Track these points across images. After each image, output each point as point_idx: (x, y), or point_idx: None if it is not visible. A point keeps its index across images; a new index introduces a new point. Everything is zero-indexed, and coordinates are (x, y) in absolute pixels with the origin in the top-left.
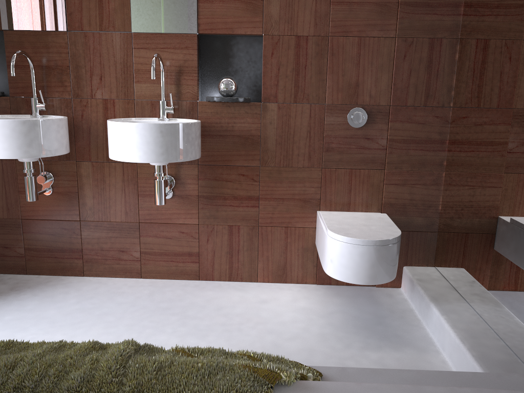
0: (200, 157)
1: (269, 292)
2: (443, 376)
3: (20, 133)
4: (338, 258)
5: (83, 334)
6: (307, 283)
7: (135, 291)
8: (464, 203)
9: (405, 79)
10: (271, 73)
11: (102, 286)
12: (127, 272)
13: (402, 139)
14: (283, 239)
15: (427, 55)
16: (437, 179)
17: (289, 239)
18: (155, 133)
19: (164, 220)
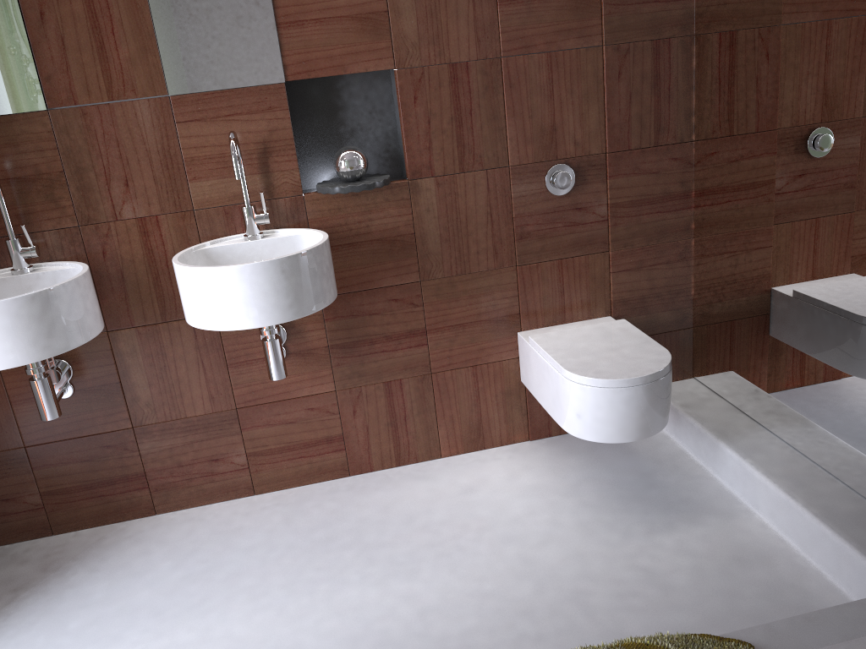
0: None
1: (469, 472)
2: None
3: (29, 318)
4: (591, 411)
5: (221, 621)
6: (517, 442)
7: (260, 522)
8: (740, 287)
9: (624, 109)
10: (419, 131)
11: (198, 525)
12: (230, 491)
13: (629, 202)
14: (472, 385)
15: (652, 67)
16: (684, 251)
17: (481, 383)
18: (275, 275)
19: (277, 396)
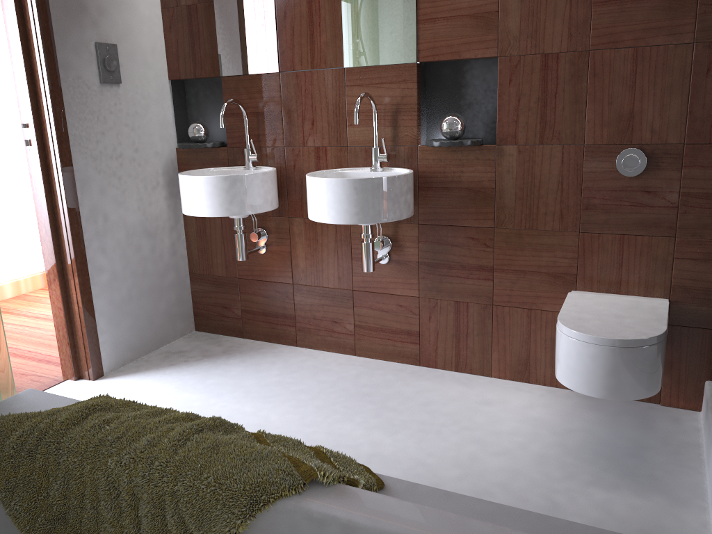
0: (421, 214)
1: (499, 392)
2: (526, 518)
3: (221, 190)
4: (565, 358)
5: (270, 409)
6: (558, 387)
7: (342, 370)
8: None
9: (709, 104)
10: (509, 107)
11: (310, 359)
12: (340, 347)
13: (704, 193)
14: (525, 325)
15: None
16: None
17: (533, 326)
18: (349, 190)
19: (379, 289)
